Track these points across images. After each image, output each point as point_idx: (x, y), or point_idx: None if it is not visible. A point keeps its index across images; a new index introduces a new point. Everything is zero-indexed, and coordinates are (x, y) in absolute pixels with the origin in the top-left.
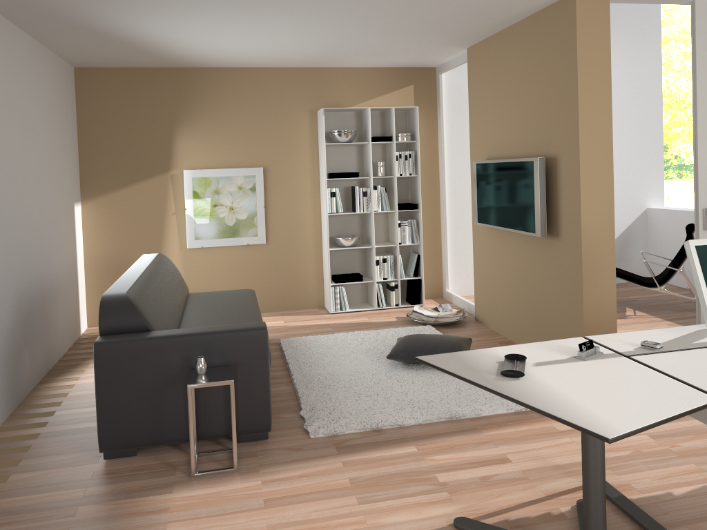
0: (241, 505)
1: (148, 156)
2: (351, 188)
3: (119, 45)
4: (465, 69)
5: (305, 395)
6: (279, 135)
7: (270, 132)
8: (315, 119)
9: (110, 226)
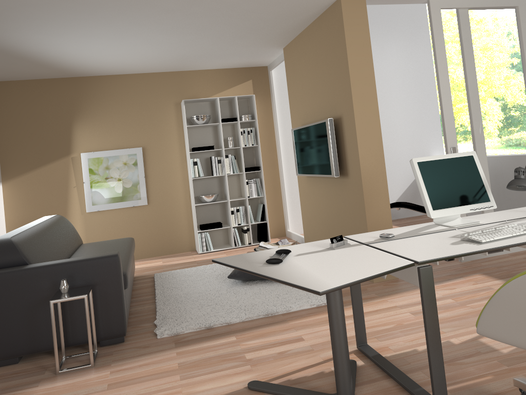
0: (89, 390)
1: (53, 145)
2: (210, 158)
3: (20, 60)
4: (284, 64)
5: (161, 309)
6: (153, 122)
7: (146, 120)
8: (180, 109)
9: (26, 199)
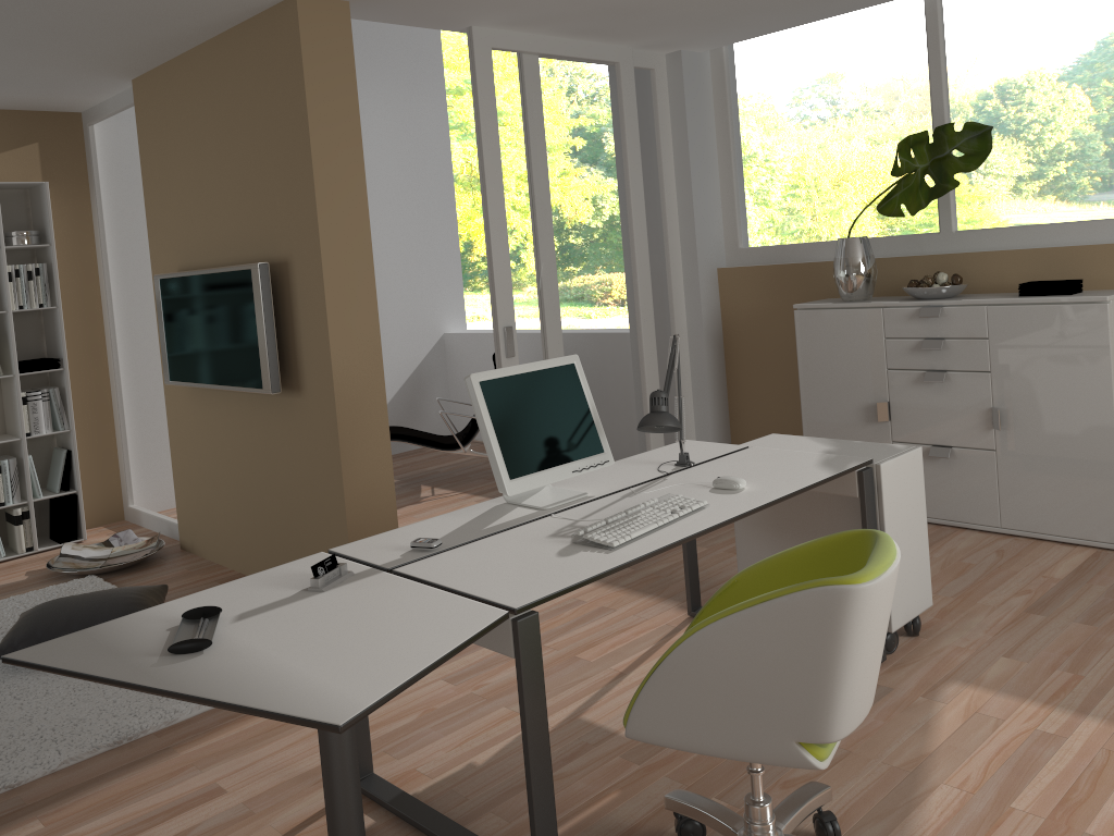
0: None
1: None
2: None
3: None
4: (133, 117)
5: None
6: None
7: None
8: None
9: None
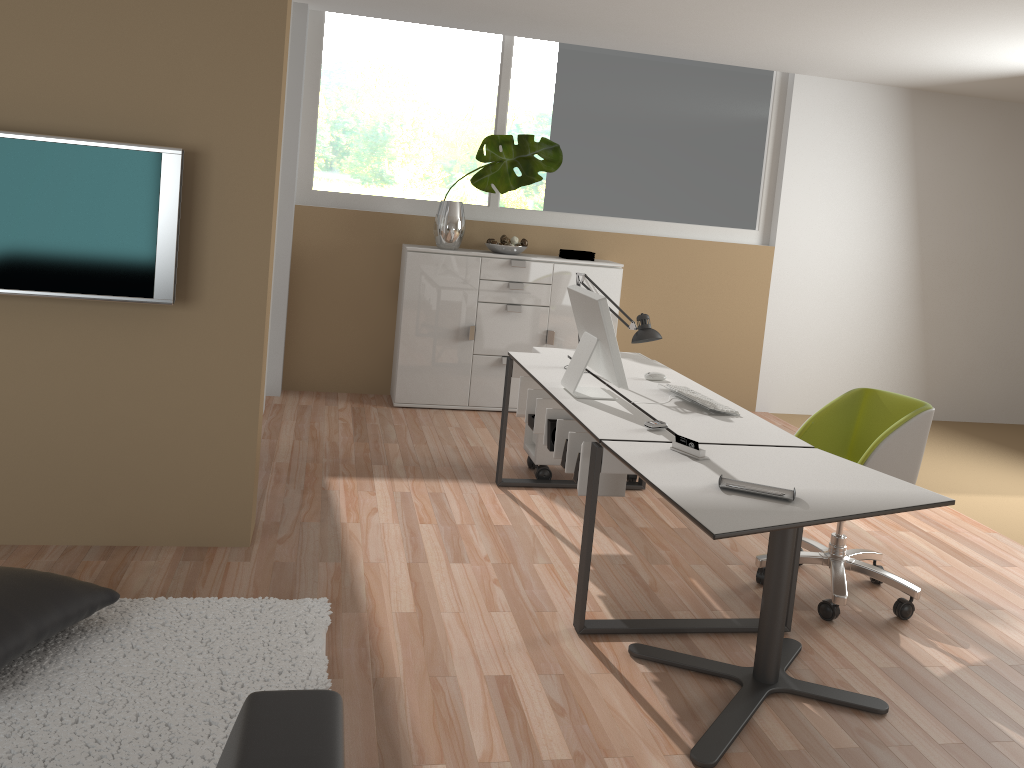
0: None
1: None
2: None
3: None
4: None
5: None
6: None
7: None
8: None
9: None
